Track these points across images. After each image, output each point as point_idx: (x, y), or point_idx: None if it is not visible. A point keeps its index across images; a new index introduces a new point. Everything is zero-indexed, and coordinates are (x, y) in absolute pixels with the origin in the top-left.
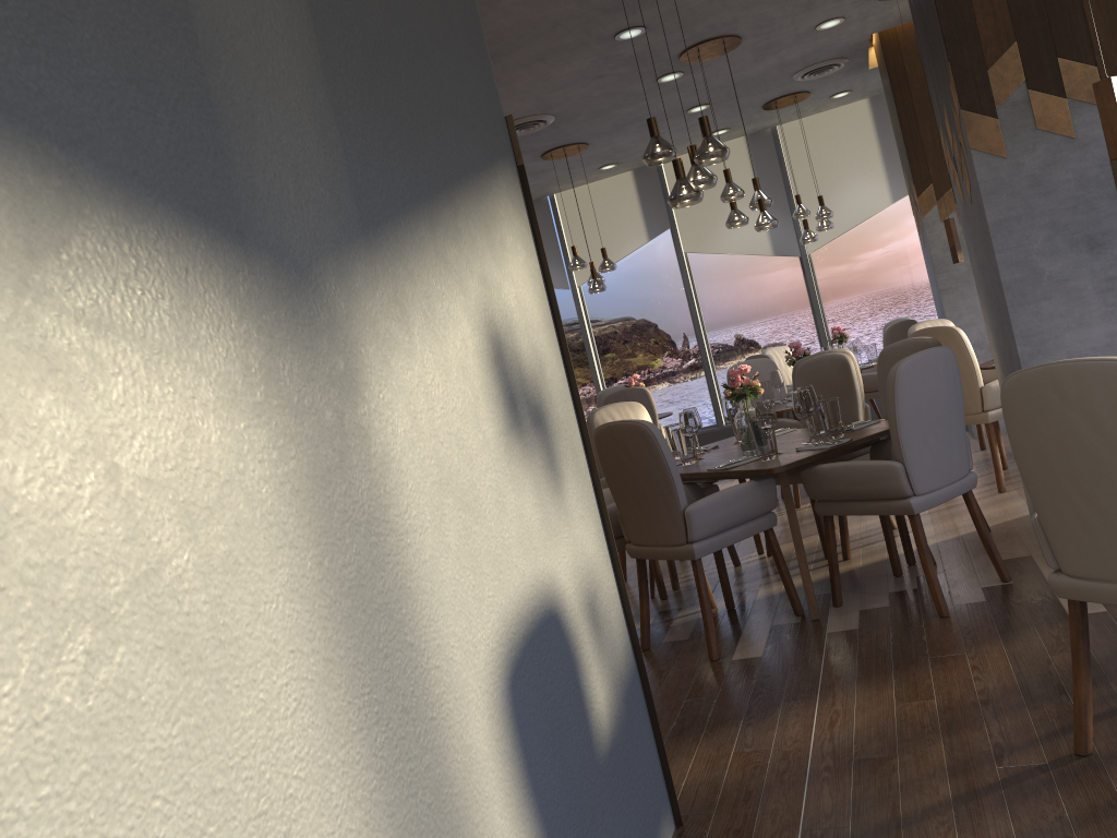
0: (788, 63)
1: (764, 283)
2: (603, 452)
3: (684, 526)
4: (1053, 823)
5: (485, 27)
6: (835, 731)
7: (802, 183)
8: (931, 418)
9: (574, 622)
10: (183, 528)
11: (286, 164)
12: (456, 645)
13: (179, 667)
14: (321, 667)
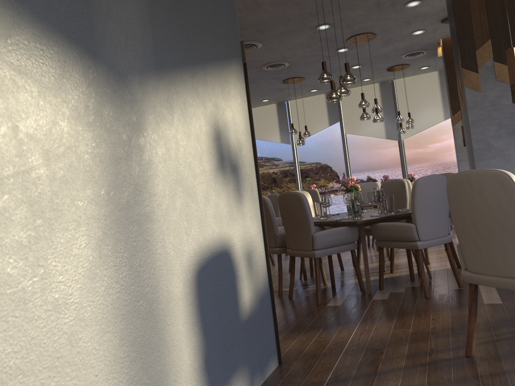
0: (398, 49)
1: (380, 151)
2: (281, 205)
3: (312, 242)
4: (445, 380)
5: (257, 17)
6: (361, 336)
7: (402, 107)
8: (431, 206)
9: (238, 259)
10: (44, 159)
11: (122, 32)
12: (172, 248)
13: (31, 212)
14: (100, 234)
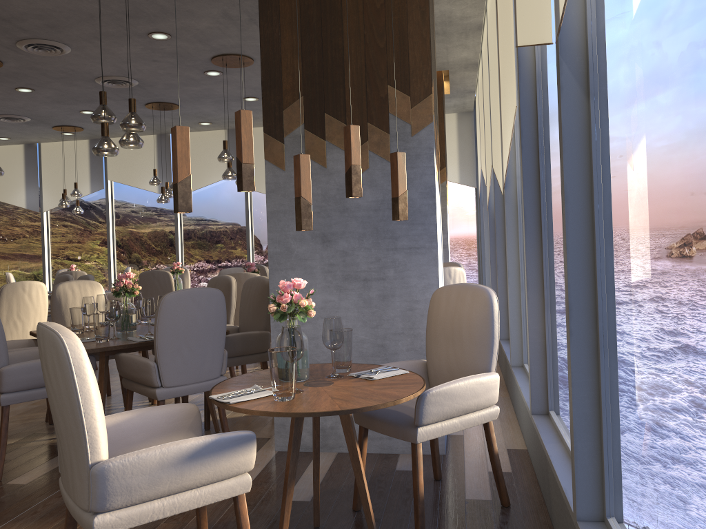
0: None
1: None
2: None
3: None
4: None
5: (31, 5)
6: None
7: None
8: (187, 335)
9: None
10: None
11: None
12: None
13: None
14: None
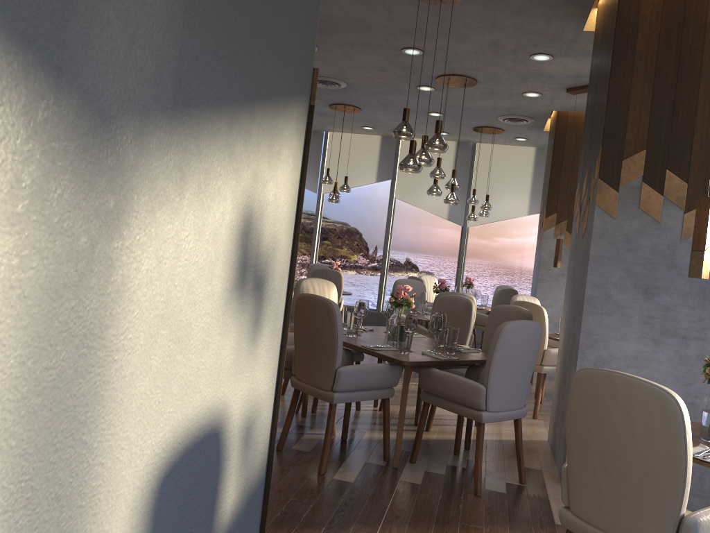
0: (498, 108)
1: (435, 234)
2: (299, 311)
3: (333, 379)
4: None
5: (324, 10)
6: None
7: (479, 183)
8: (513, 365)
9: (230, 440)
10: None
11: (126, 31)
12: (126, 447)
13: None
14: None
